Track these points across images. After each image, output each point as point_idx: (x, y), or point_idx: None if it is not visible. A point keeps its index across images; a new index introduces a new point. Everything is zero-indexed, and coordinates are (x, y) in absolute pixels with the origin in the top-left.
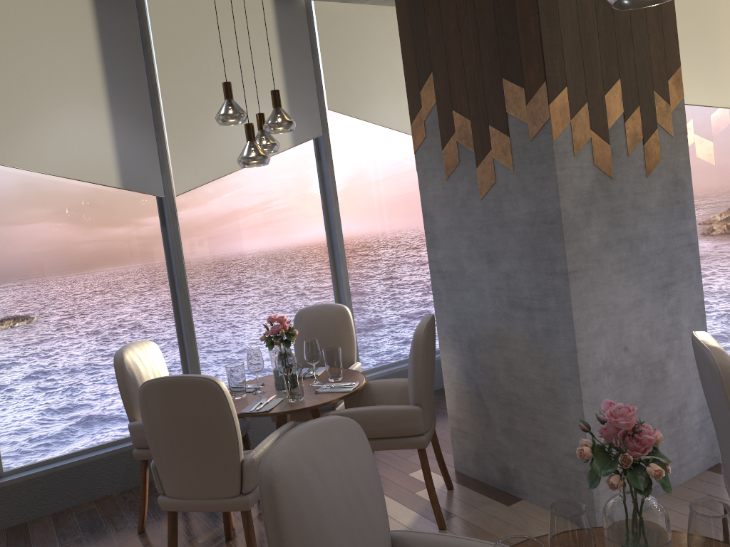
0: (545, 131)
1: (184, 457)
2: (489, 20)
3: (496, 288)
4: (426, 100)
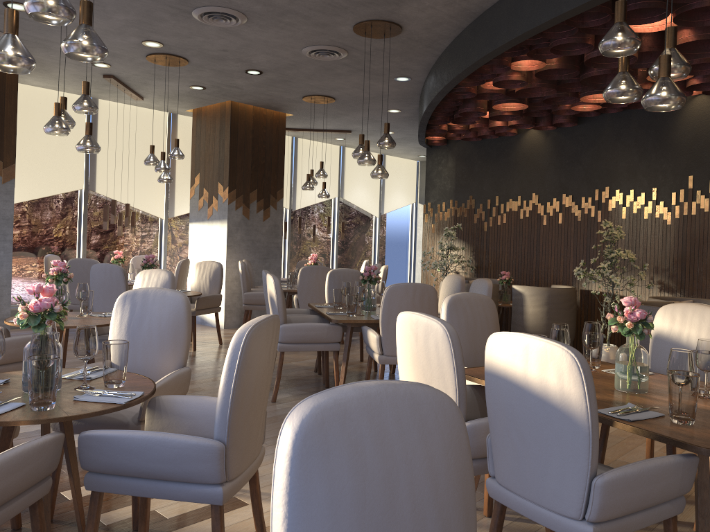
0: (11, 182)
1: None
2: None
3: None
4: None
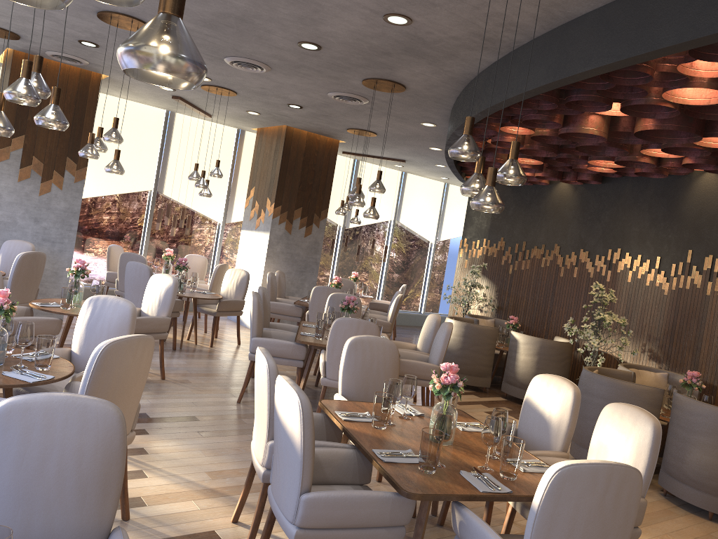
0: (82, 182)
1: (26, 285)
2: (67, 134)
3: (36, 232)
4: (16, 144)
